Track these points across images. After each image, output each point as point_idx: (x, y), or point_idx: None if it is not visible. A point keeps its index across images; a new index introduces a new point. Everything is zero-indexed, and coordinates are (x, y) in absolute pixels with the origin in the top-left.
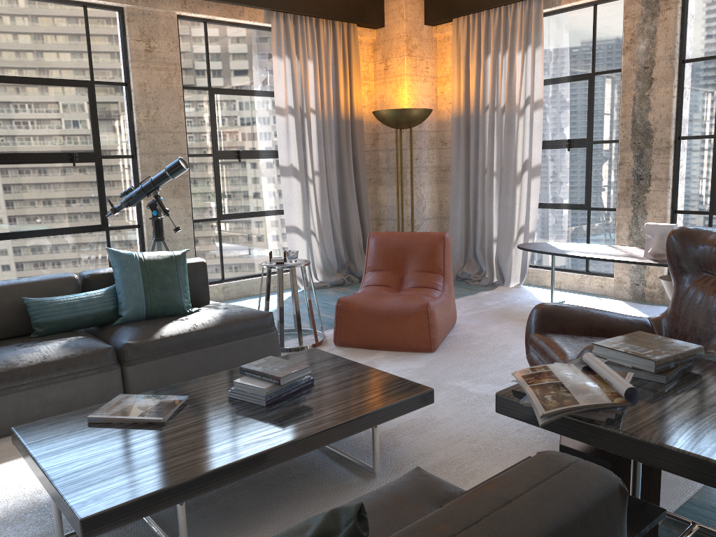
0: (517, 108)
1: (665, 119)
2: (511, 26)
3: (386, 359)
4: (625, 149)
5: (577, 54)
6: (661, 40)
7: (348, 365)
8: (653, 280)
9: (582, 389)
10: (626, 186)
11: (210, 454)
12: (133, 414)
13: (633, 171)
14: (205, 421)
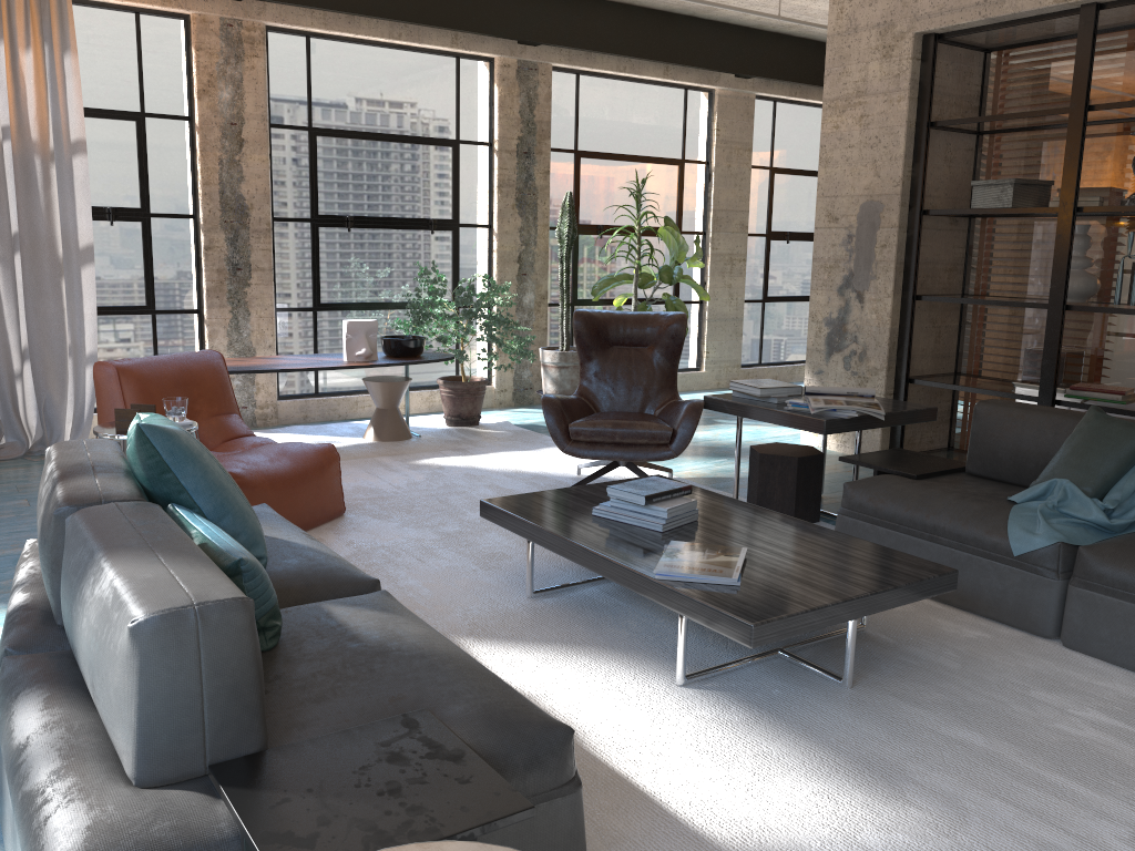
0: (36, 147)
1: (263, 194)
2: (7, 2)
3: (348, 534)
4: (213, 228)
5: (112, 78)
6: (249, 93)
7: (570, 491)
8: (265, 398)
9: (856, 399)
10: (219, 278)
11: (820, 536)
12: (732, 559)
13: (228, 259)
14: (736, 539)
